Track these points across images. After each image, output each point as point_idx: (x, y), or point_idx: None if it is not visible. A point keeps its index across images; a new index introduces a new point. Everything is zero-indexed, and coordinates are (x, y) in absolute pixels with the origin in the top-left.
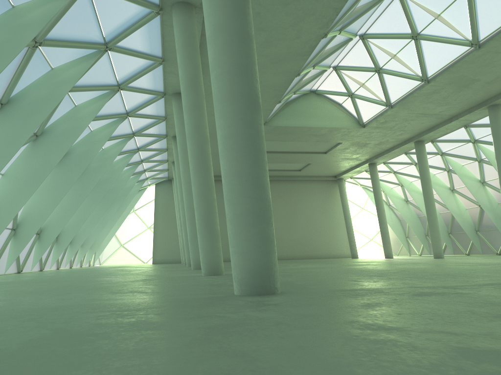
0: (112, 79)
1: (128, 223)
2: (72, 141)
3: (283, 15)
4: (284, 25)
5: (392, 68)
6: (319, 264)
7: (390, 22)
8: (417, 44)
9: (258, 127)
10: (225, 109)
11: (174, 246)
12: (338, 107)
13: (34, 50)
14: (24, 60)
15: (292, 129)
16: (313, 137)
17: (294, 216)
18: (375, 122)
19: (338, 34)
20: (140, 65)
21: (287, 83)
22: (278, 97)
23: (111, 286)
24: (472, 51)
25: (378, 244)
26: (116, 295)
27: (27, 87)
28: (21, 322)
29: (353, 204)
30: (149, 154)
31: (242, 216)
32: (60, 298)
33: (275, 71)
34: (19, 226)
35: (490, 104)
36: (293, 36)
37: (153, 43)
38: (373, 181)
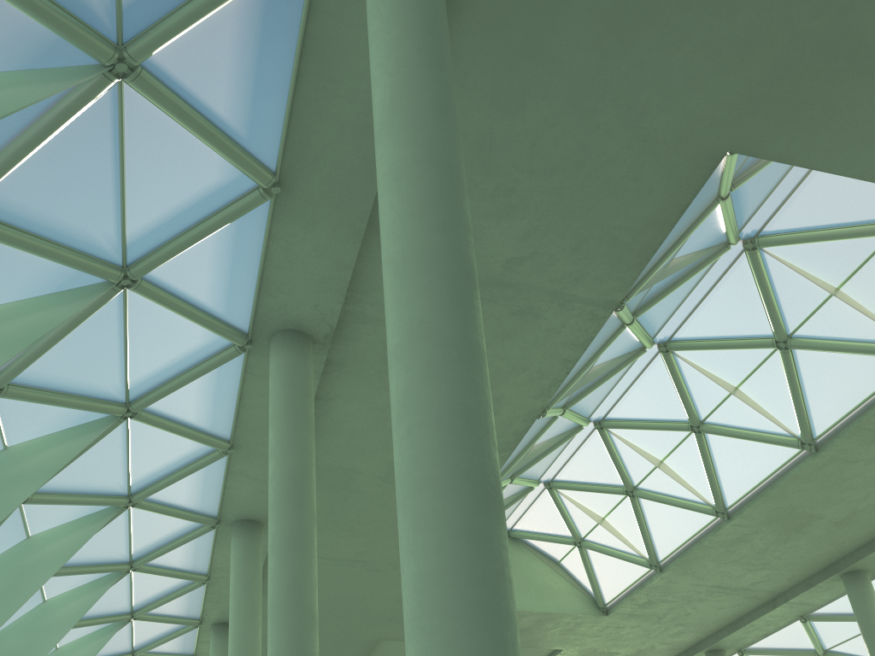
0: (120, 480)
1: None
2: None
3: None
4: None
5: (657, 487)
6: None
7: (649, 398)
8: (702, 441)
9: (502, 555)
10: (428, 505)
11: None
12: (554, 568)
13: None
14: None
15: None
16: None
17: None
18: (628, 603)
19: (561, 414)
20: (183, 454)
21: None
22: None
23: None
24: (804, 456)
25: None
26: None
27: None
28: None
29: None
30: None
31: None
32: None
33: None
34: None
35: (847, 569)
36: None
37: (219, 409)
38: None
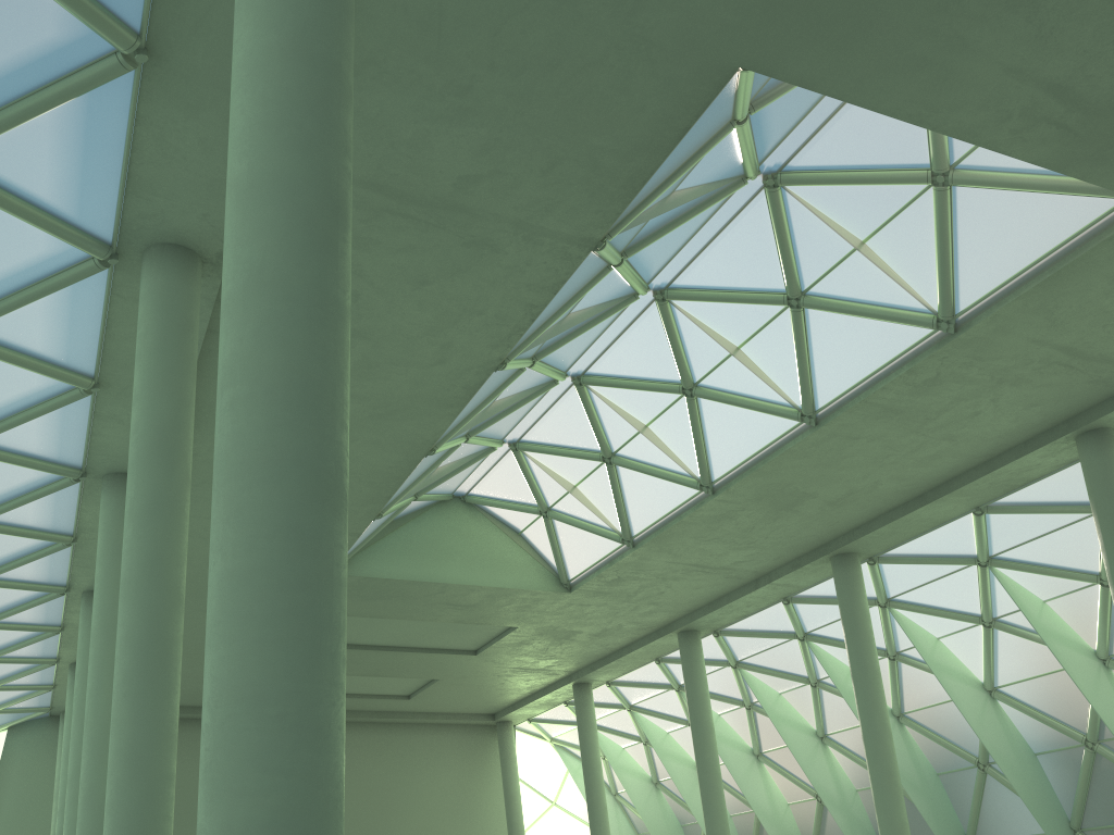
0: None
1: None
2: None
3: (412, 306)
4: (411, 329)
5: (639, 455)
6: None
7: (638, 353)
8: (693, 406)
9: (333, 555)
10: (245, 495)
11: None
12: (515, 539)
13: None
14: None
15: (403, 586)
16: (450, 610)
17: (381, 825)
18: (595, 580)
19: (529, 367)
20: (30, 391)
21: (404, 469)
22: (376, 504)
23: None
24: (803, 429)
25: None
26: None
27: None
28: None
29: (532, 790)
30: (9, 637)
31: (251, 834)
32: None
33: (377, 438)
34: None
35: (837, 551)
36: (431, 359)
37: (77, 338)
38: (582, 729)
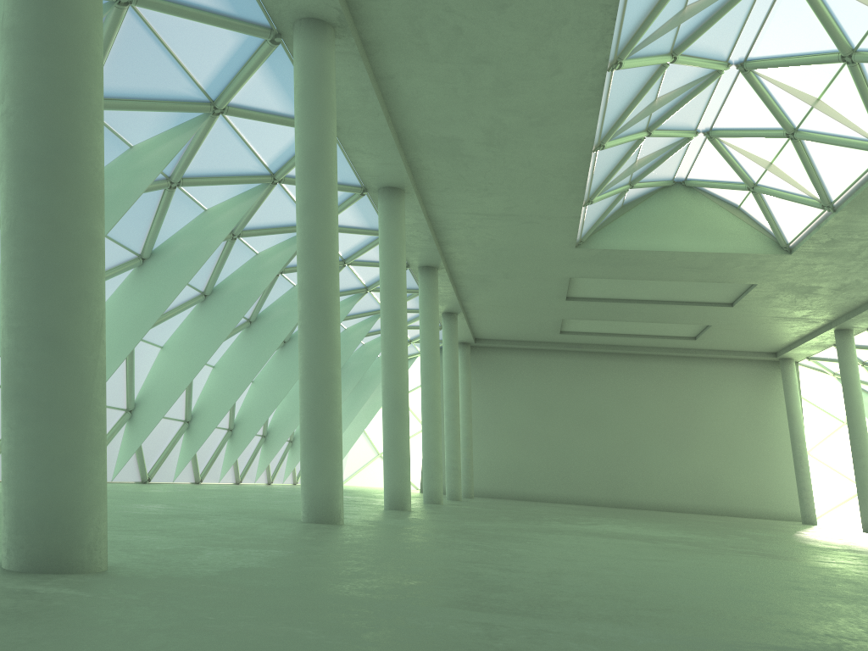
0: (254, 164)
1: None
2: (194, 268)
3: (506, 29)
4: (517, 48)
5: (819, 128)
6: (644, 527)
7: (789, 30)
8: (856, 73)
9: (59, 220)
10: (1, 183)
11: None
12: (734, 213)
13: None
14: None
15: (638, 255)
16: (688, 272)
17: (687, 427)
18: (809, 243)
19: (672, 62)
20: (293, 138)
21: (583, 164)
22: (578, 193)
23: None
24: None
25: None
26: None
27: None
28: None
29: (823, 412)
30: None
31: (8, 400)
32: None
33: (546, 141)
34: (138, 406)
35: None
36: (548, 70)
37: None
38: (842, 366)
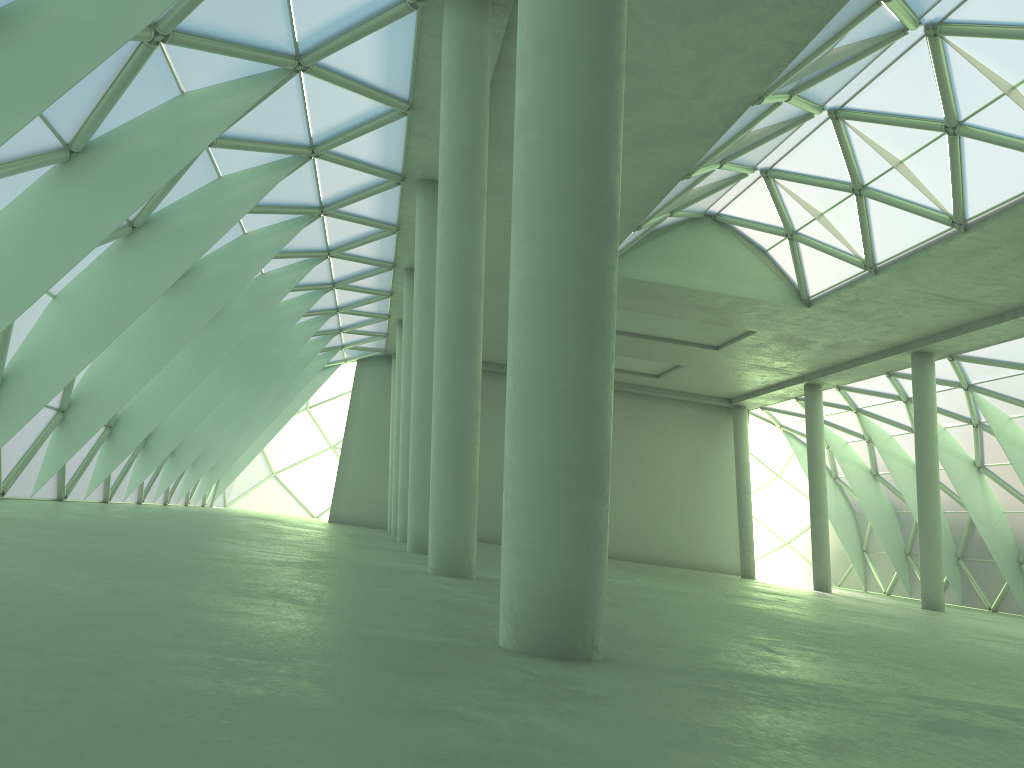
0: (300, 132)
1: (292, 431)
2: (202, 248)
3: (675, 43)
4: (674, 65)
5: (890, 189)
6: (675, 584)
7: (901, 89)
8: (954, 145)
9: (606, 274)
10: (537, 222)
11: (378, 493)
12: (760, 257)
13: (151, 50)
14: (128, 67)
15: (656, 288)
16: (697, 311)
17: (631, 470)
18: (833, 299)
19: (786, 101)
20: (361, 111)
21: (662, 190)
22: (636, 218)
23: (233, 572)
24: None
25: (800, 557)
26: (238, 601)
27: (126, 125)
28: (2, 653)
29: (760, 463)
30: (355, 297)
31: (543, 470)
32: (117, 588)
33: (639, 162)
34: (73, 406)
35: None
36: (691, 93)
37: (395, 69)
38: (809, 422)
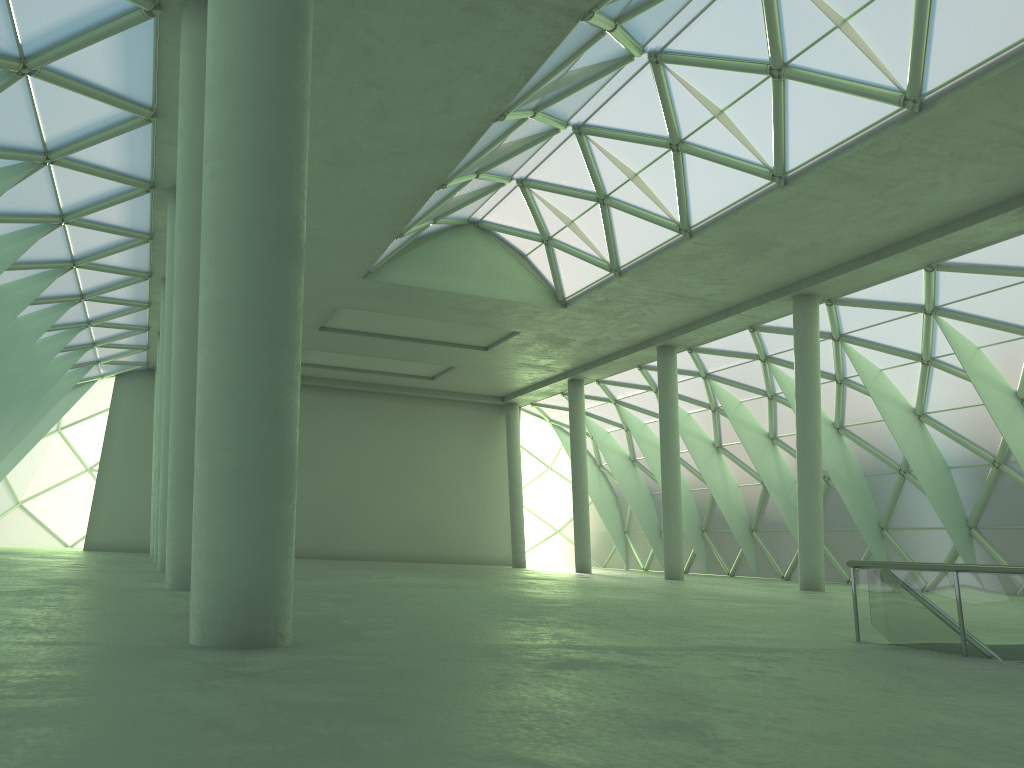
0: (32, 137)
1: (41, 455)
2: None
3: (419, 62)
4: (419, 82)
5: (629, 199)
6: (435, 578)
7: (632, 109)
8: (678, 160)
9: (289, 292)
10: (222, 244)
11: (141, 514)
12: (520, 261)
13: None
14: None
15: (423, 293)
16: (463, 314)
17: (409, 471)
18: (586, 300)
19: (531, 117)
20: (100, 117)
21: (419, 199)
22: (397, 226)
23: None
24: (773, 188)
25: (570, 542)
26: None
27: None
28: None
29: (532, 457)
30: (108, 309)
31: (228, 475)
32: None
33: (395, 172)
34: None
35: (799, 292)
36: (438, 108)
37: (135, 75)
38: (572, 415)
